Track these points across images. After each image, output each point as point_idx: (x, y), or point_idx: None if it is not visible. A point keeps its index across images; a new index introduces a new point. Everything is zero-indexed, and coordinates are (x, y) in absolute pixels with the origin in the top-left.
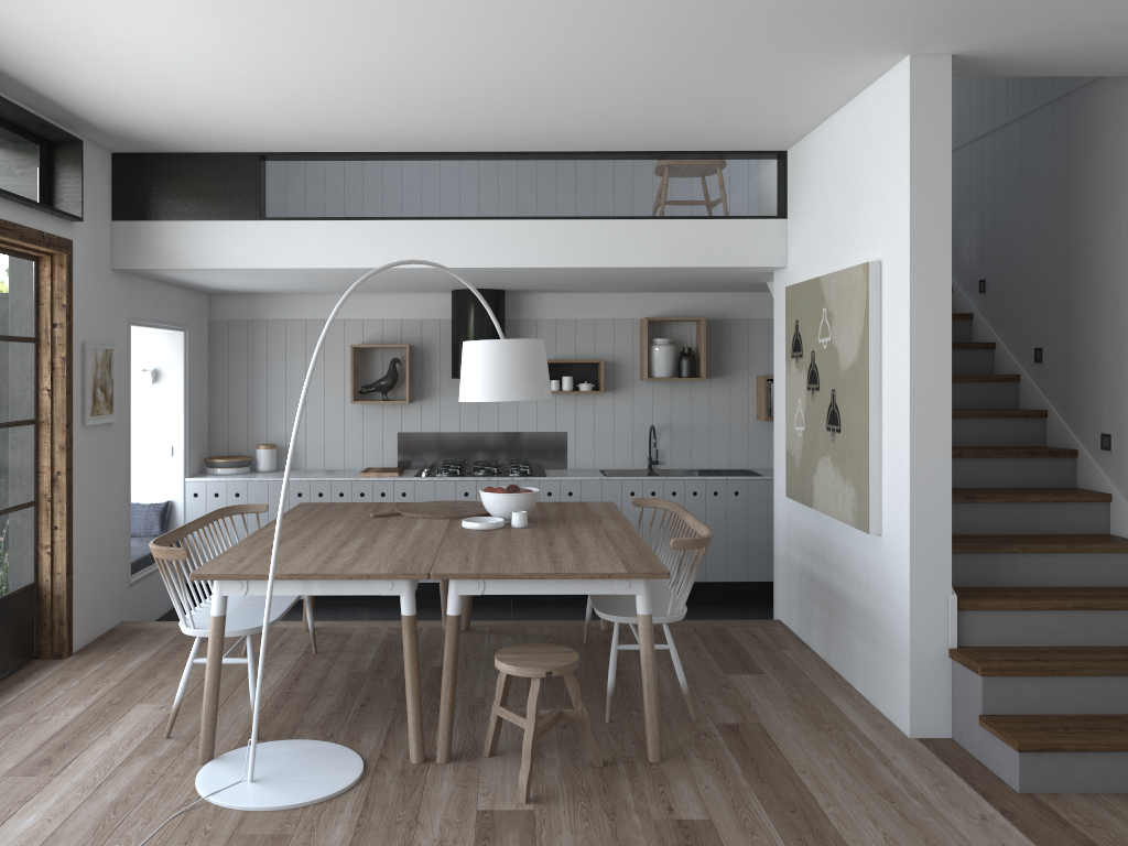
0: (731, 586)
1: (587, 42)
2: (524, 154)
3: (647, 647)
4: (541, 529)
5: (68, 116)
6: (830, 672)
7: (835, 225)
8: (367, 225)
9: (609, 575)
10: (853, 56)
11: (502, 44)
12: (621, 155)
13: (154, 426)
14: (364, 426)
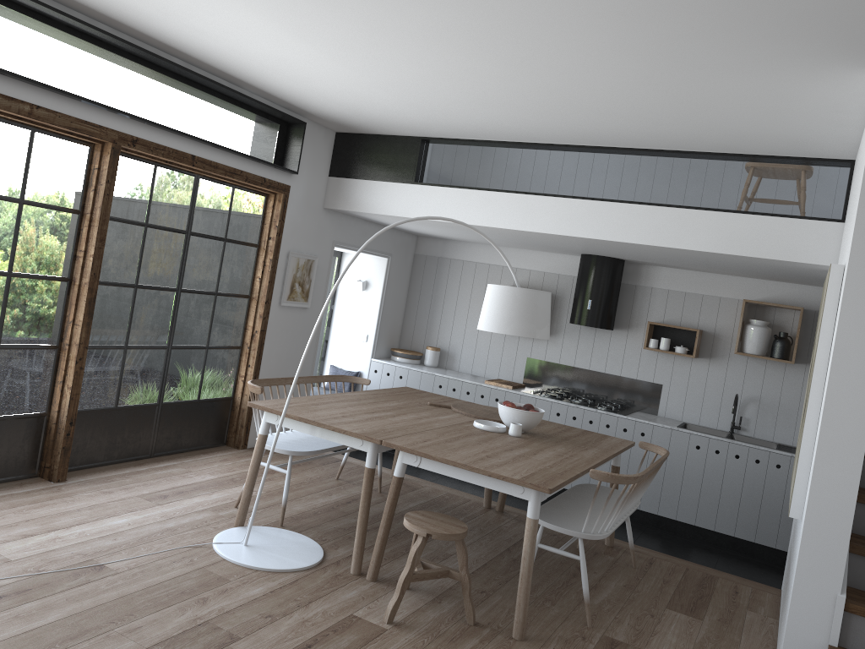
0: (780, 554)
1: (566, 58)
2: (609, 149)
3: (527, 544)
4: (527, 441)
5: (291, 106)
6: (769, 641)
7: (847, 229)
8: (483, 194)
9: (503, 478)
10: (821, 71)
11: (505, 60)
12: (693, 155)
13: (359, 319)
14: (503, 348)
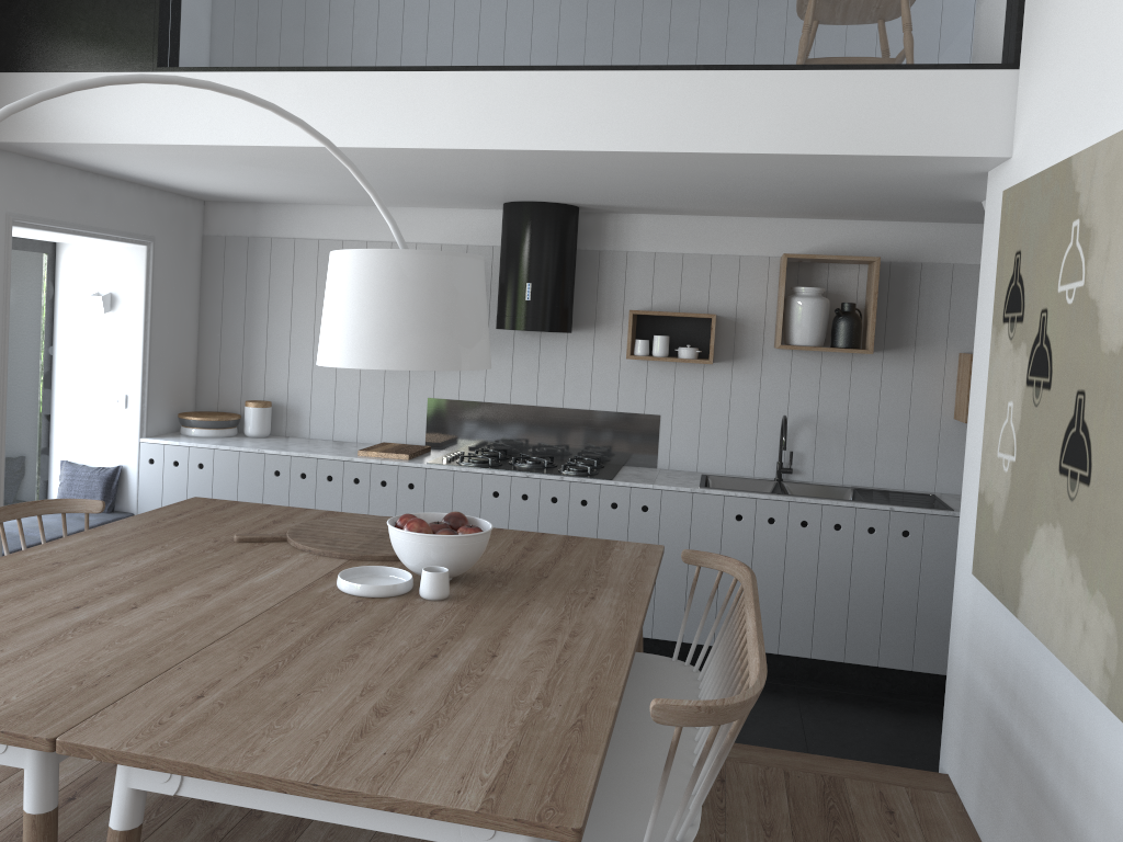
0: (886, 675)
1: None
2: None
3: None
4: (465, 607)
5: None
6: None
7: (1117, 45)
8: (306, 79)
9: (434, 811)
10: None
11: None
12: None
13: (107, 368)
14: (385, 387)
